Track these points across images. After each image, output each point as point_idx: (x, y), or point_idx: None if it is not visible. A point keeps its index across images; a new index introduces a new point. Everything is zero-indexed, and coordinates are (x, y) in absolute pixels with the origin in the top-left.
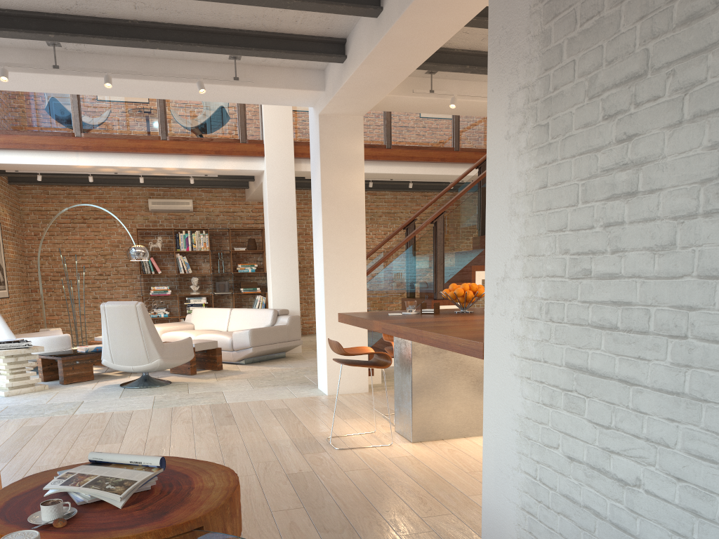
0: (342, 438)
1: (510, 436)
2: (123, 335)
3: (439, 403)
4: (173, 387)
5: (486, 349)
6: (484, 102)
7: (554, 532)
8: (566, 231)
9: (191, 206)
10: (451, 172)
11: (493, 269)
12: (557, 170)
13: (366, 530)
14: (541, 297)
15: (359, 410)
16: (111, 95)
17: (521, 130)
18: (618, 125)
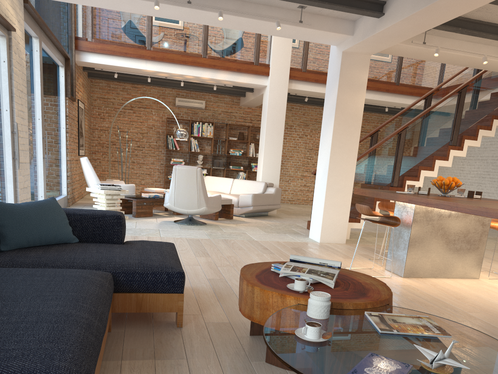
0: (354, 270)
1: None
2: (185, 188)
3: (424, 253)
4: (210, 227)
5: None
6: (454, 54)
7: None
8: None
9: (203, 105)
10: (391, 100)
11: None
12: None
13: None
14: None
15: (349, 254)
16: (209, 25)
17: None
18: None
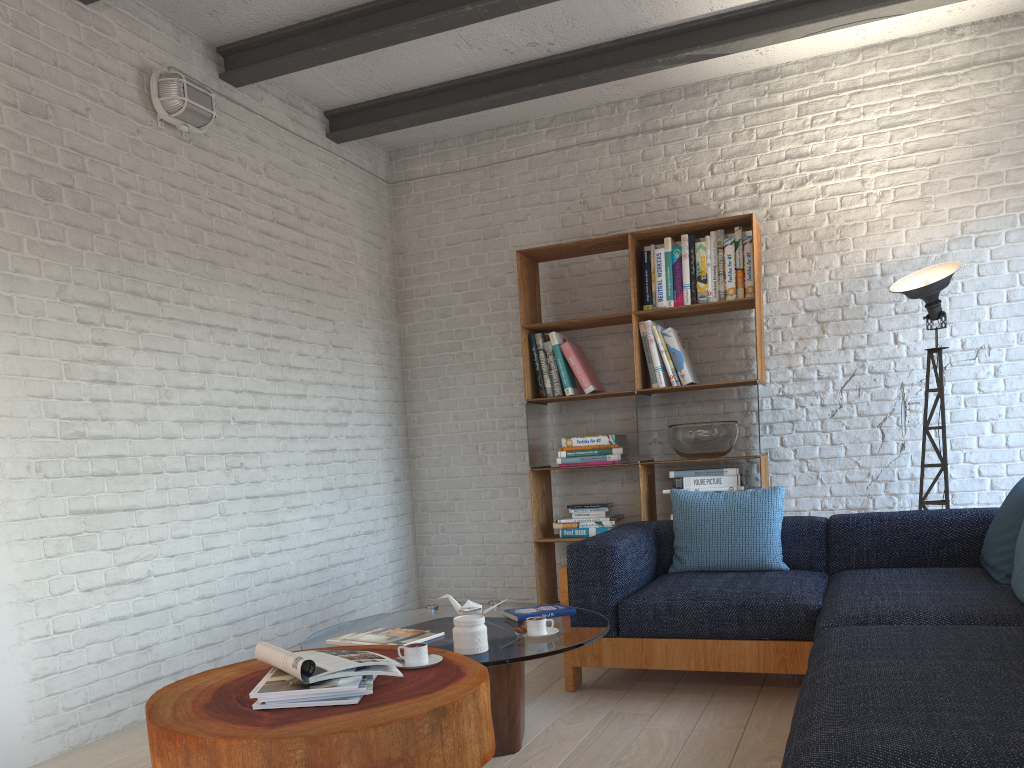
0: None
1: (0, 613)
2: None
3: None
4: None
5: None
6: None
7: (82, 667)
8: (53, 398)
9: None
10: None
11: None
12: (32, 343)
13: None
14: (29, 456)
15: None
16: None
17: None
18: (93, 331)
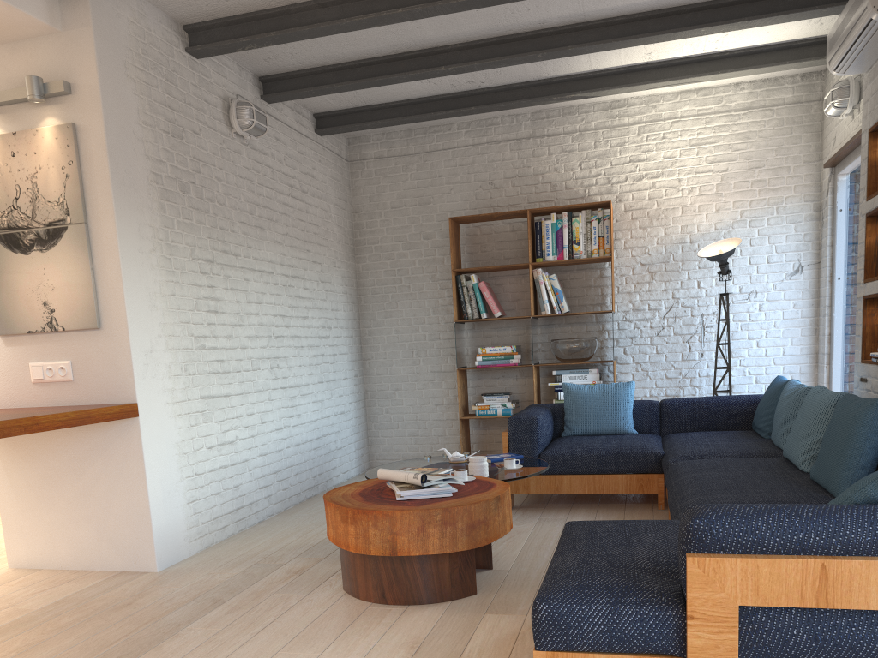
0: None
1: (172, 461)
2: None
3: None
4: None
5: (141, 407)
6: None
7: (208, 497)
8: (191, 323)
9: None
10: None
11: (140, 343)
12: (180, 288)
13: (192, 595)
14: (181, 361)
15: None
16: None
17: (152, 253)
18: (207, 278)
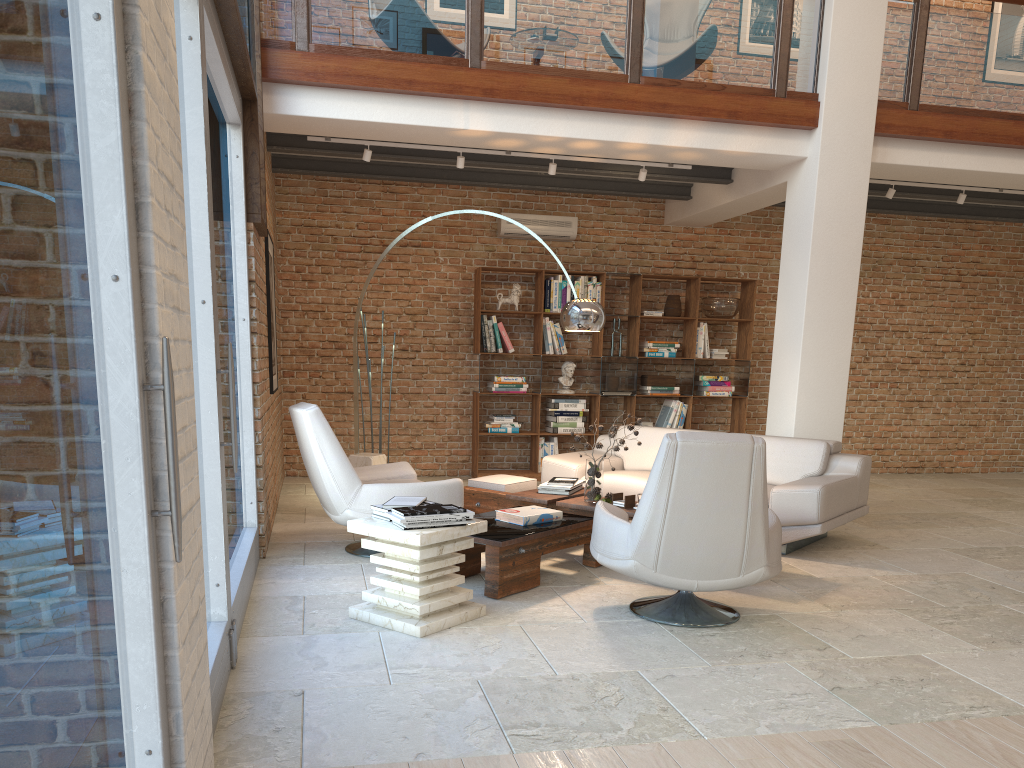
0: None
1: None
2: (703, 511)
3: None
4: (772, 630)
5: None
6: None
7: None
8: None
9: (574, 230)
10: None
11: None
12: None
13: None
14: None
15: None
16: None
17: None
18: None
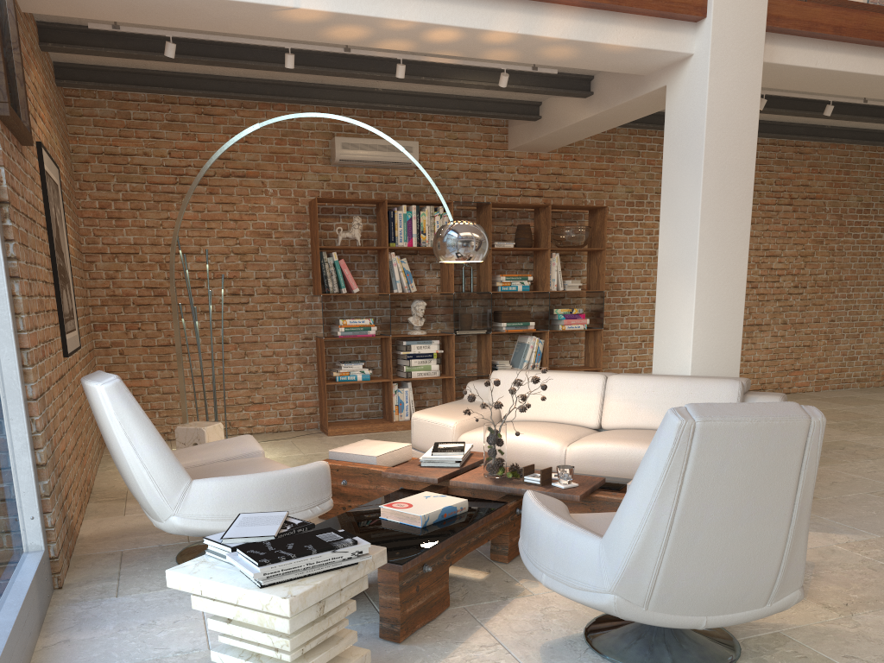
0: None
1: None
2: (728, 523)
3: None
4: None
5: None
6: None
7: None
8: None
9: (415, 156)
10: None
11: None
12: None
13: None
14: None
15: None
16: None
17: None
18: None
